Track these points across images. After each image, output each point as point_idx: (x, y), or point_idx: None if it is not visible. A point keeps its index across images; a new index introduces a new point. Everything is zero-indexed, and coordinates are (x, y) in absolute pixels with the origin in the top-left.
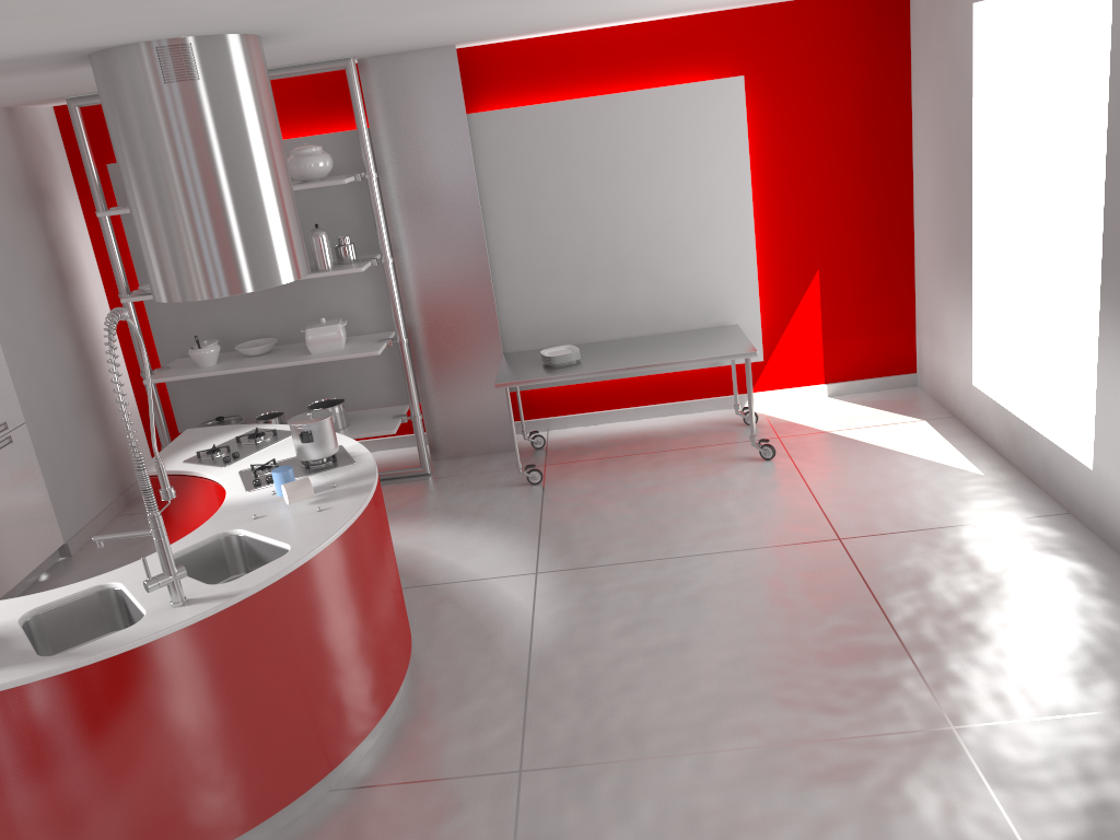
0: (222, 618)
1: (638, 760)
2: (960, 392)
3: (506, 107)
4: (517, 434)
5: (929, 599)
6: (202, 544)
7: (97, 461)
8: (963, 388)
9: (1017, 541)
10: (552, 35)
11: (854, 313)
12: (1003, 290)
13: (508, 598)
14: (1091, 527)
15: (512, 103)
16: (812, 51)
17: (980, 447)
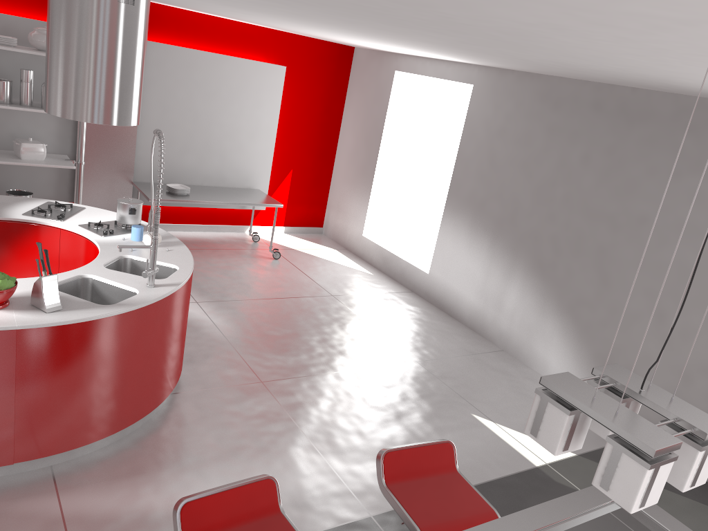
0: (175, 295)
1: (310, 376)
2: (353, 238)
3: (156, 41)
4: None
5: (382, 320)
6: (113, 260)
7: None
8: (355, 237)
9: (400, 300)
10: (191, 11)
11: (303, 194)
12: (381, 195)
13: (191, 313)
14: (423, 297)
15: (160, 40)
16: (310, 63)
17: (365, 263)
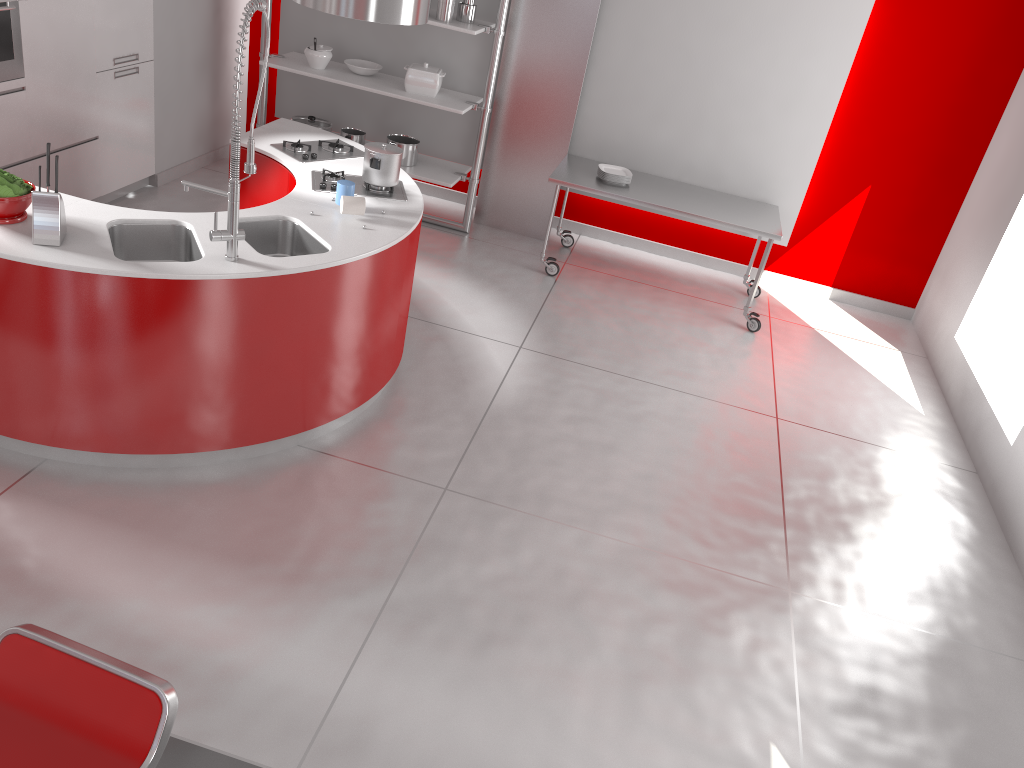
0: (260, 283)
1: (537, 517)
2: (942, 339)
3: None
4: (553, 228)
5: (823, 493)
6: (264, 219)
7: (201, 115)
8: (945, 337)
9: (920, 478)
10: None
11: (885, 236)
12: (1020, 266)
13: (489, 358)
14: (987, 491)
15: None
16: None
17: (934, 392)
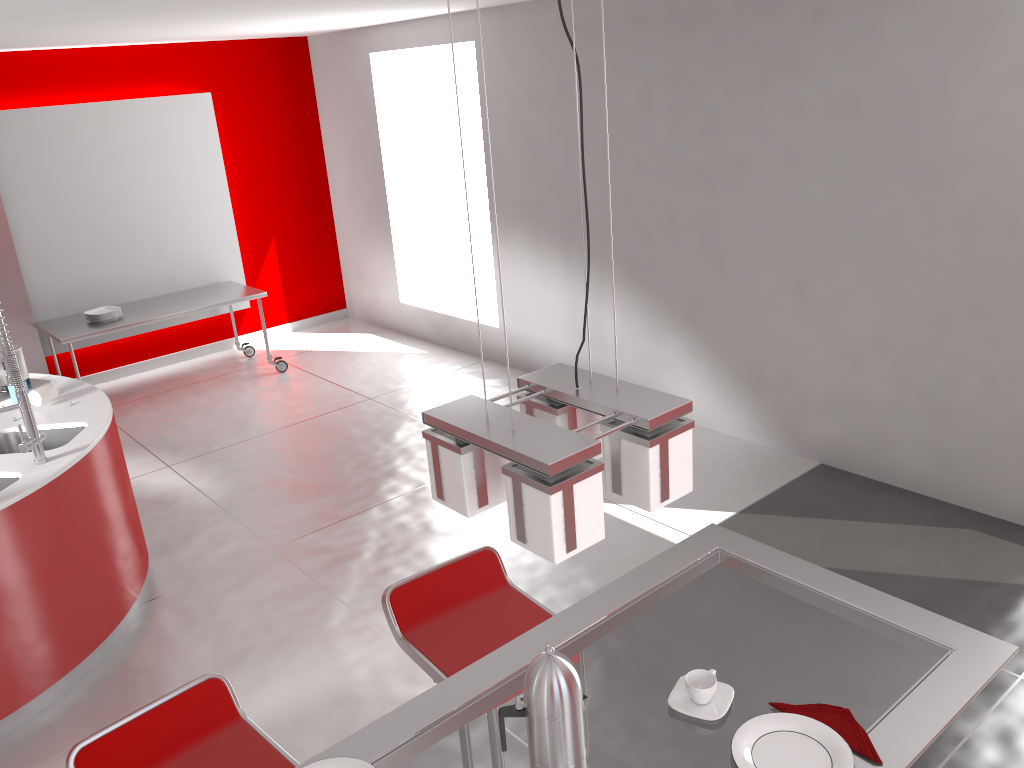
0: (84, 463)
1: (345, 519)
2: (390, 310)
3: (2, 109)
4: None
5: None
6: None
7: None
8: (392, 307)
9: (470, 377)
10: (40, 50)
11: (302, 268)
12: (409, 238)
13: (161, 484)
14: (503, 362)
15: (7, 105)
16: (249, 78)
17: (415, 340)
